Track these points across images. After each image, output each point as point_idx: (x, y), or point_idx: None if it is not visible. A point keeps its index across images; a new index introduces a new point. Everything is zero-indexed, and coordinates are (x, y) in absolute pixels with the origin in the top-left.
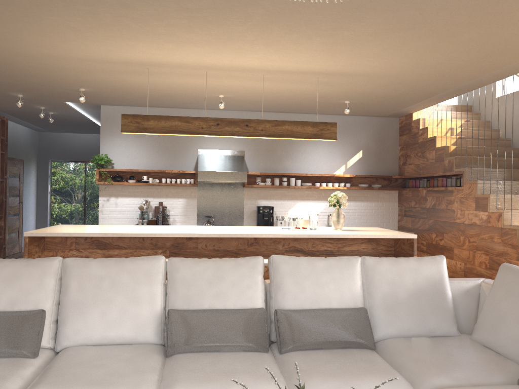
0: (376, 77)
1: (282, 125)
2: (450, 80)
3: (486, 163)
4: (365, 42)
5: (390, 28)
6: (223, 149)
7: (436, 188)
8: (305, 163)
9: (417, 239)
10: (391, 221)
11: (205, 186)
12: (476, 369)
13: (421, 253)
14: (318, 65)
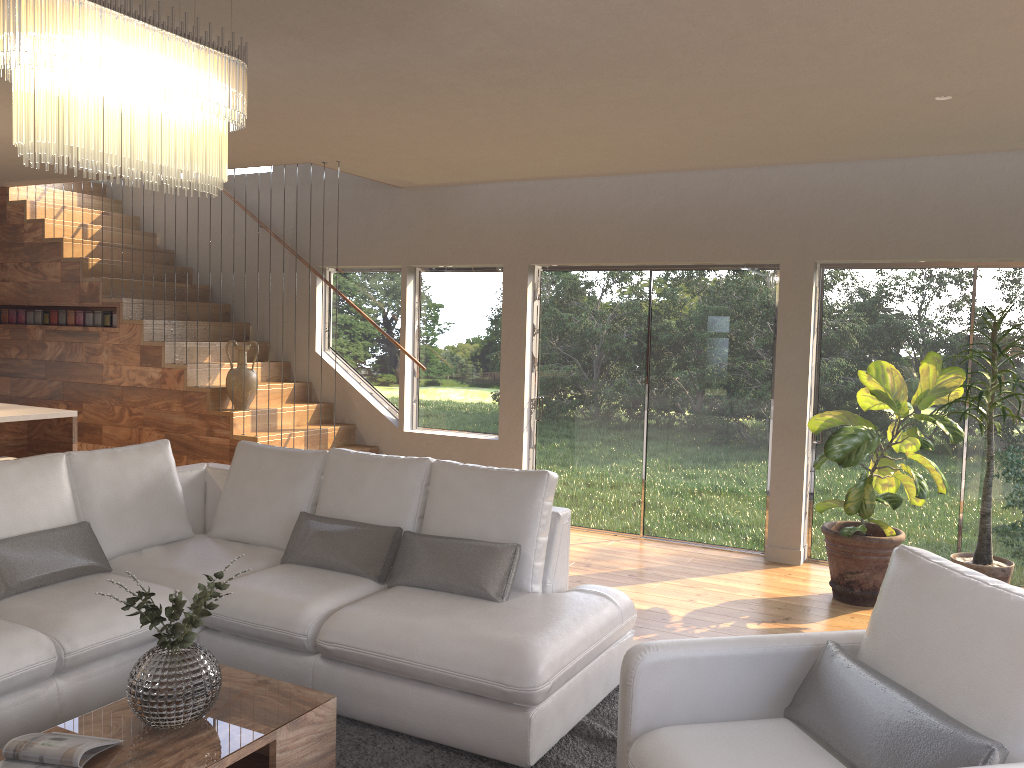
0: None
1: None
2: None
3: (148, 290)
4: None
5: None
6: None
7: (65, 328)
8: None
9: None
10: None
11: None
12: (238, 561)
13: None
14: None
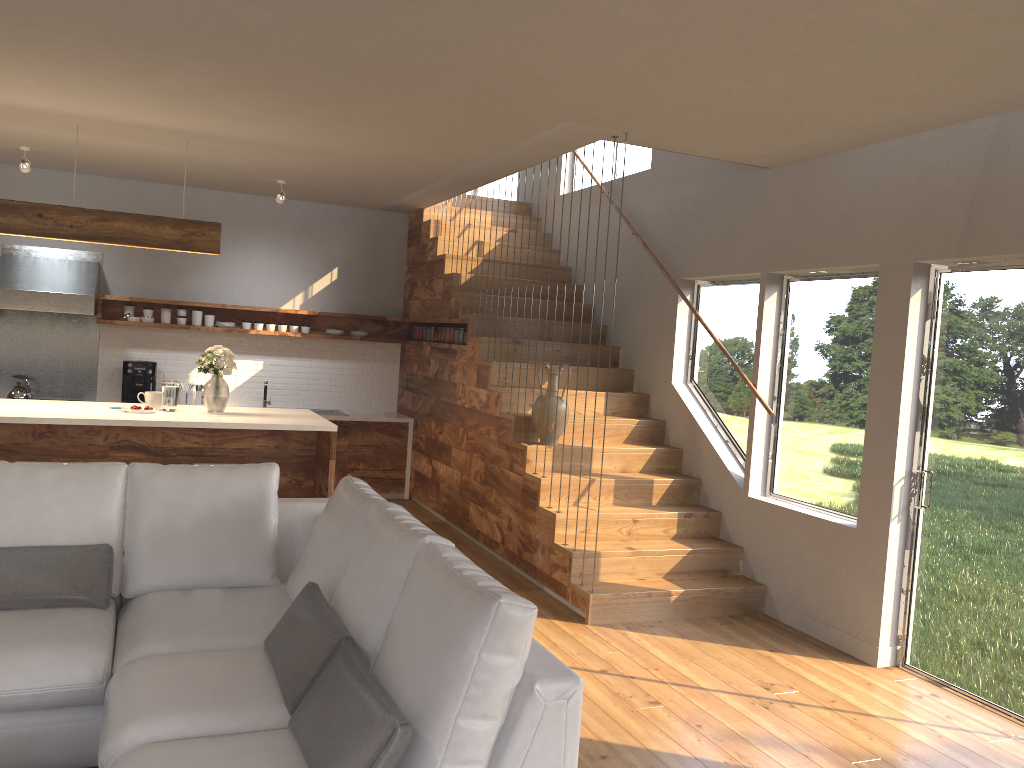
0: (293, 149)
1: (113, 220)
2: (424, 167)
3: (515, 307)
4: (217, 98)
5: (239, 83)
6: (58, 247)
7: (440, 345)
8: (227, 284)
9: (417, 430)
10: (386, 397)
11: (15, 318)
12: (229, 630)
13: (420, 454)
14: (169, 121)
